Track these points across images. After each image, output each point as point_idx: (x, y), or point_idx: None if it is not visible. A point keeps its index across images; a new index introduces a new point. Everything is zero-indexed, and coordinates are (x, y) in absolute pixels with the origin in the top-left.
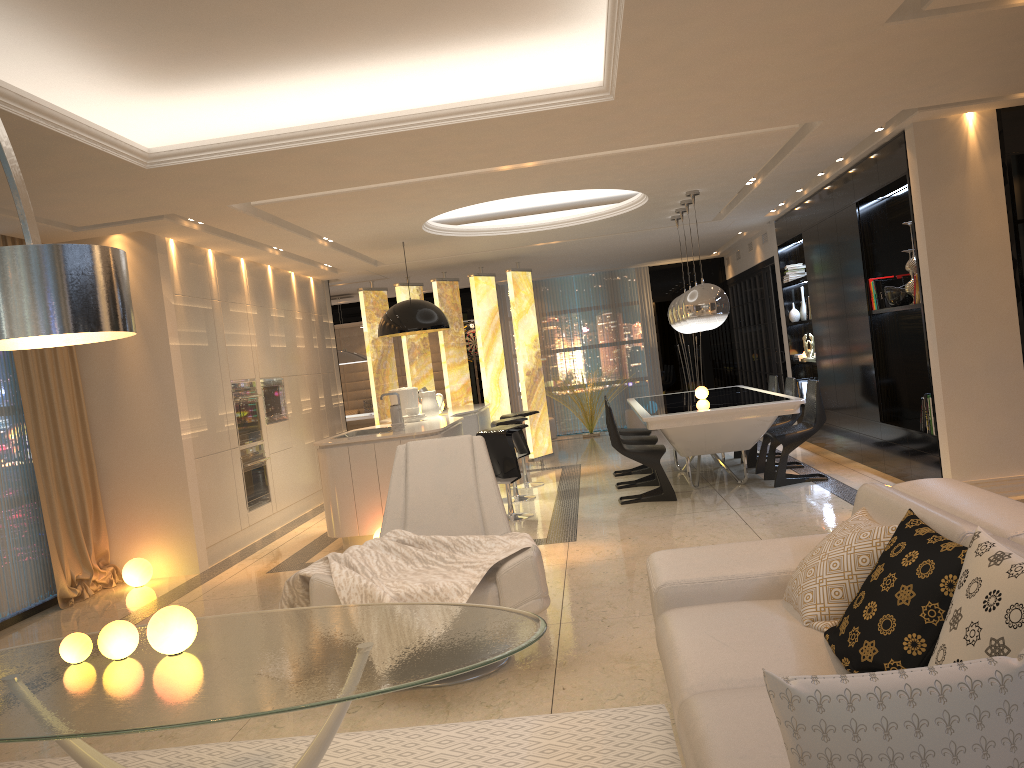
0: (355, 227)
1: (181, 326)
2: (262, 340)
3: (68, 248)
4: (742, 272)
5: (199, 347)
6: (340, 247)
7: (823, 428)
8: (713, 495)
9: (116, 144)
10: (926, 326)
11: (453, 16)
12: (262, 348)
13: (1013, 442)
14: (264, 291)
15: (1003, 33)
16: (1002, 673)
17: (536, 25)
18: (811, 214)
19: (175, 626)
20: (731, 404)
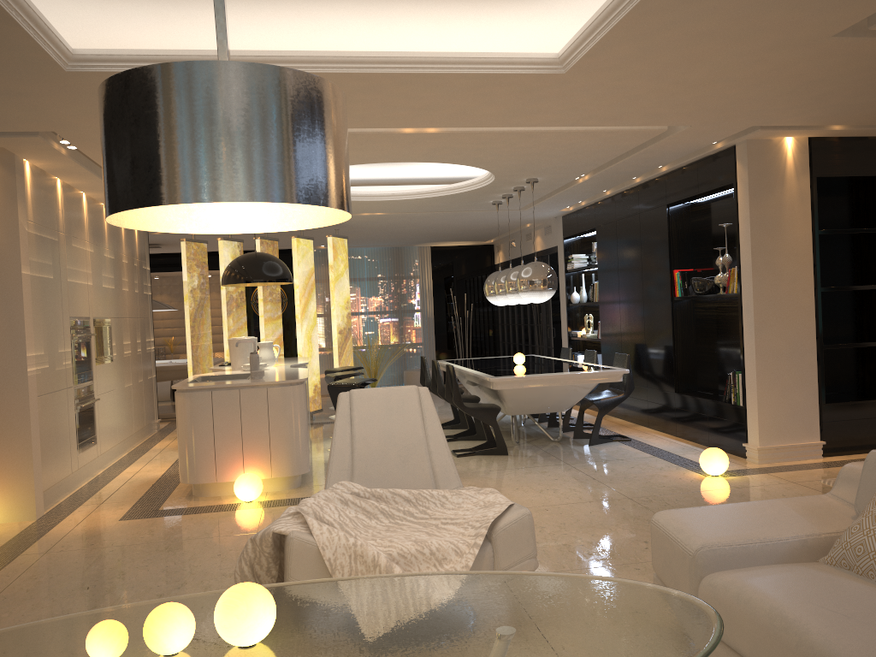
0: None
1: (31, 255)
2: (96, 279)
3: (322, 83)
4: (515, 258)
5: (45, 279)
6: None
7: None
8: (538, 451)
9: (47, 34)
10: (742, 313)
11: None
12: (96, 287)
13: (806, 415)
14: (100, 230)
15: None
16: None
17: None
18: (610, 212)
19: (260, 611)
20: (561, 370)
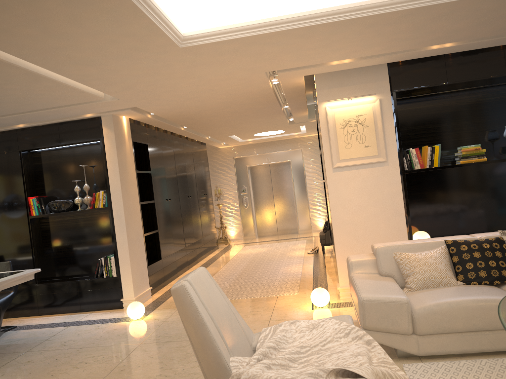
0: None
1: None
2: None
3: None
4: None
5: None
6: None
7: None
8: None
9: None
10: (114, 218)
11: None
12: None
13: (145, 274)
14: None
15: (239, 91)
16: None
17: None
18: None
19: None
20: None
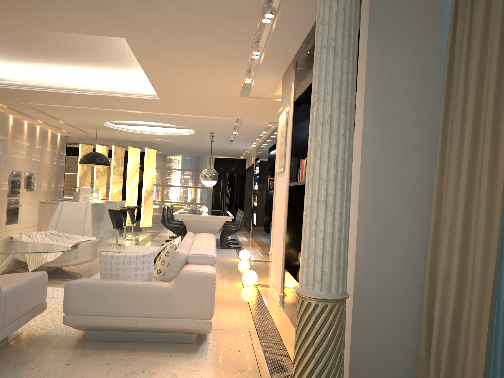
0: (74, 119)
1: None
2: (28, 156)
3: None
4: (249, 167)
5: None
6: (70, 124)
7: (255, 232)
8: None
9: None
10: (273, 197)
11: (105, 62)
12: (27, 159)
13: None
14: (34, 136)
15: None
16: (144, 255)
17: (136, 70)
18: (262, 149)
19: None
20: (209, 214)
